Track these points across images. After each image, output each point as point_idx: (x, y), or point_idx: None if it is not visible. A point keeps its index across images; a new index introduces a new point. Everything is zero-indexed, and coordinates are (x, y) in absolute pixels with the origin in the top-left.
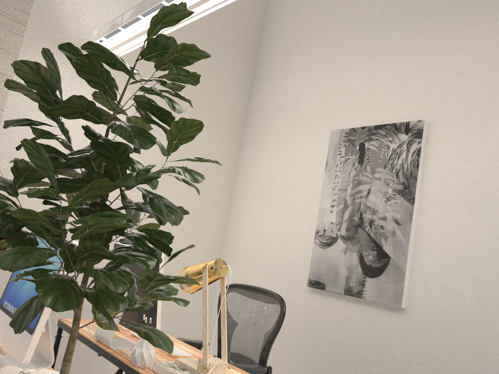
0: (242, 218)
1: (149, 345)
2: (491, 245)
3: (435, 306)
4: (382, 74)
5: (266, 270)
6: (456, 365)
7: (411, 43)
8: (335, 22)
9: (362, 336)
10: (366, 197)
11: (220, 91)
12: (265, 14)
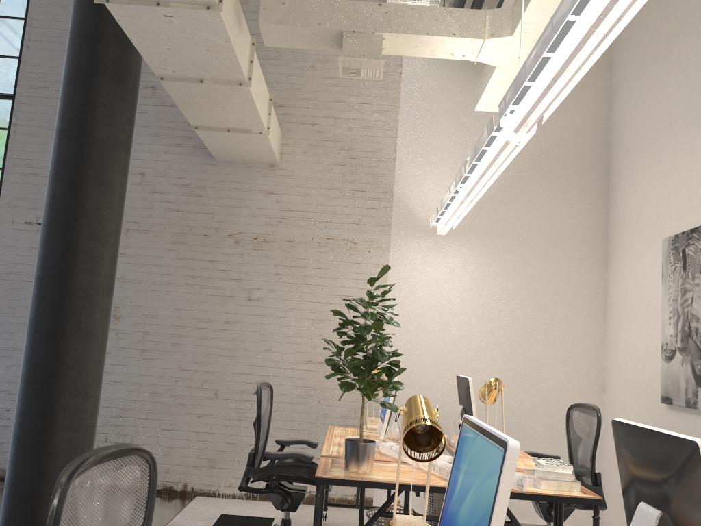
0: (614, 340)
1: None
2: None
3: None
4: (695, 172)
5: (635, 391)
6: None
7: None
8: (658, 121)
9: None
10: (690, 305)
11: (568, 217)
12: (610, 120)
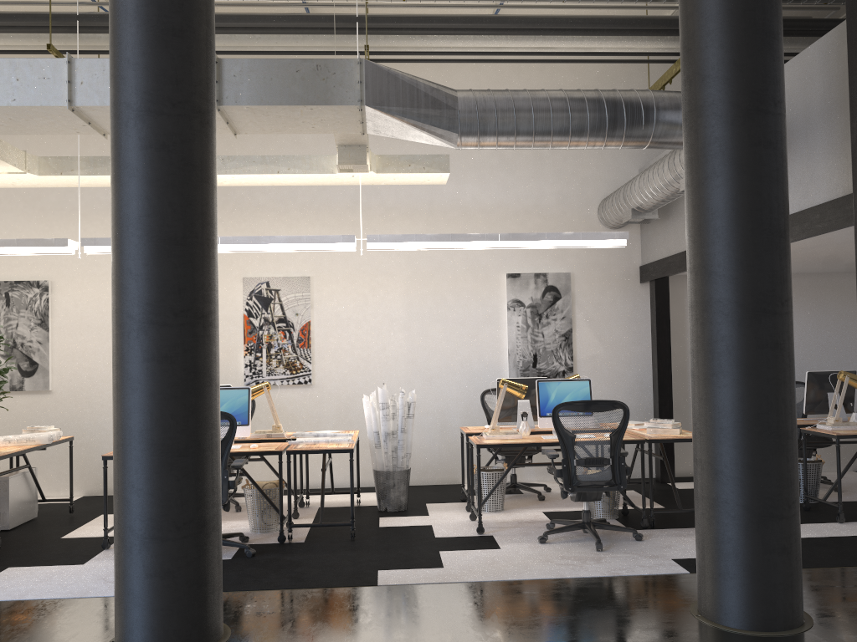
0: None
1: None
2: (93, 349)
3: (68, 385)
4: None
5: None
6: (83, 412)
7: (32, 225)
8: None
9: (27, 412)
10: (16, 329)
11: None
12: None
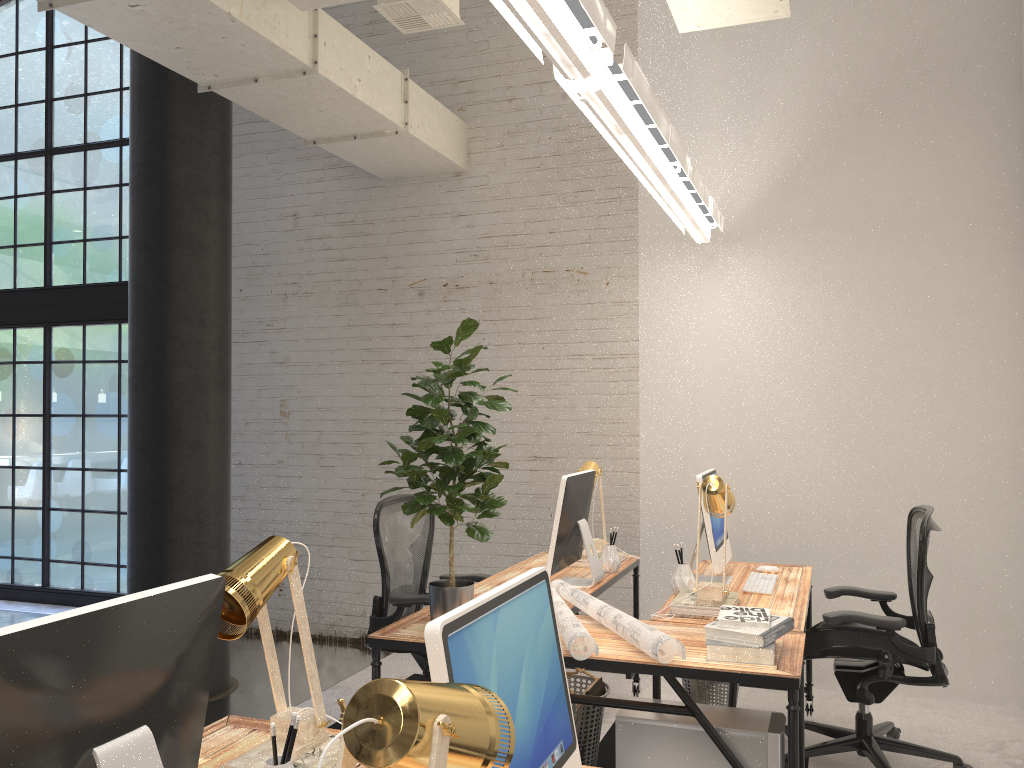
0: None
1: (681, 572)
2: None
3: None
4: None
5: None
6: None
7: None
8: None
9: None
10: None
11: (944, 179)
12: None
